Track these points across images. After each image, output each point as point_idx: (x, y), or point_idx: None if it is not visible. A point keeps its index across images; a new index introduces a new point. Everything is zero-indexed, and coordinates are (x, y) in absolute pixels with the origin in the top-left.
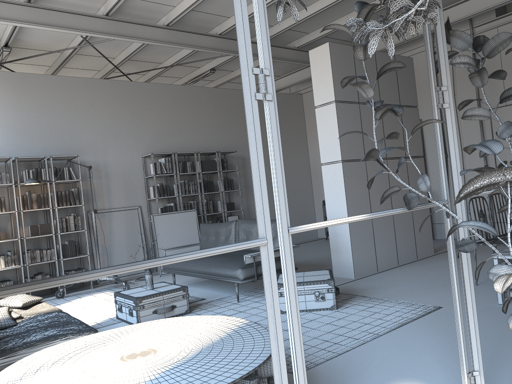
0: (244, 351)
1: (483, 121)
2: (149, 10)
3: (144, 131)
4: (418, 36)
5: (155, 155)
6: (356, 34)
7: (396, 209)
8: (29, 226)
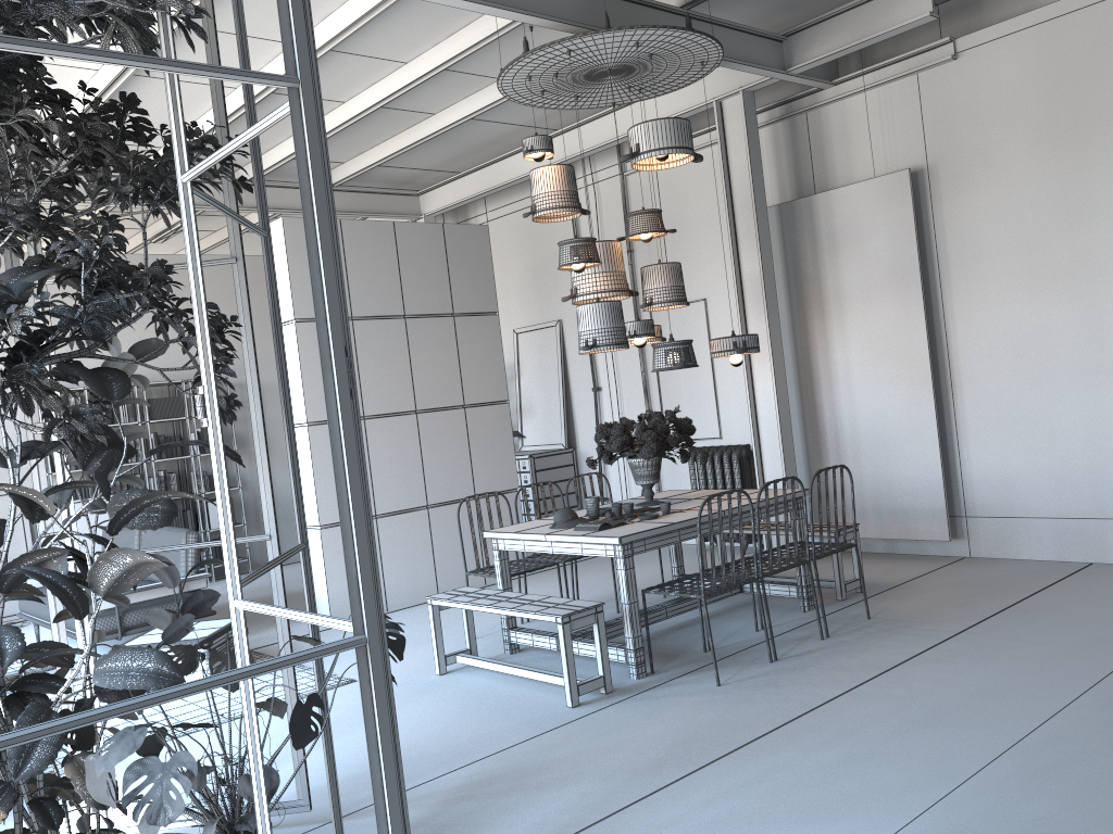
0: None
1: None
2: None
3: None
4: None
5: None
6: None
7: None
8: None
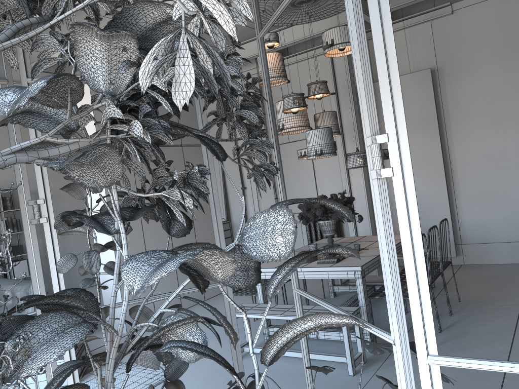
0: None
1: (272, 156)
2: None
3: None
4: None
5: None
6: None
7: None
8: None
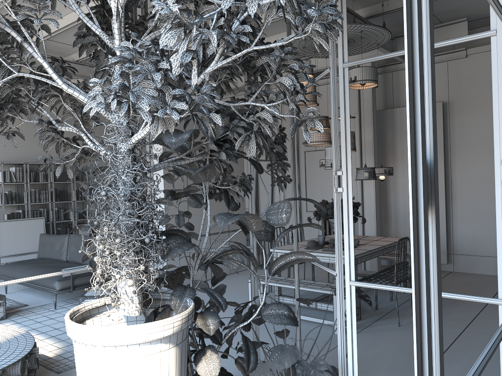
0: (1, 357)
1: (300, 160)
2: None
3: None
4: None
5: (6, 164)
6: (43, 166)
7: (90, 266)
8: None
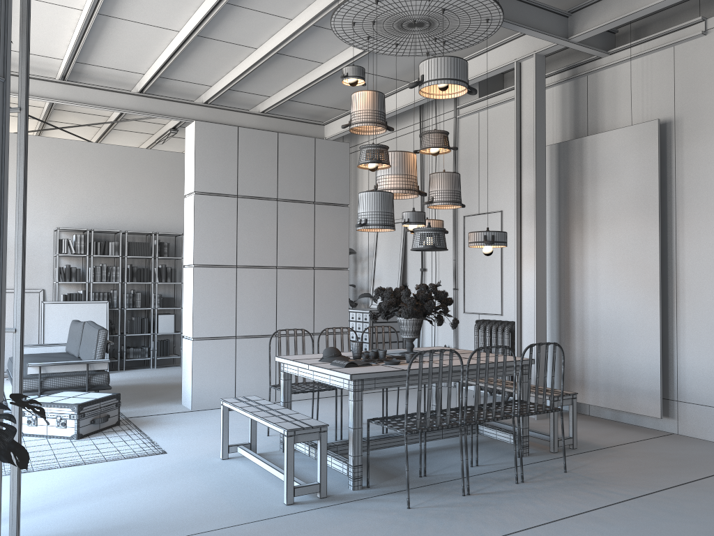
0: None
1: (458, 230)
2: (35, 61)
3: (63, 199)
4: (392, 113)
5: (67, 230)
6: None
7: None
8: None
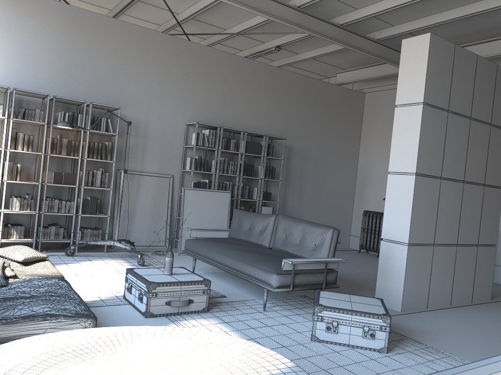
0: None
1: None
2: None
3: (194, 97)
4: None
5: (199, 125)
6: None
7: None
8: (53, 172)
